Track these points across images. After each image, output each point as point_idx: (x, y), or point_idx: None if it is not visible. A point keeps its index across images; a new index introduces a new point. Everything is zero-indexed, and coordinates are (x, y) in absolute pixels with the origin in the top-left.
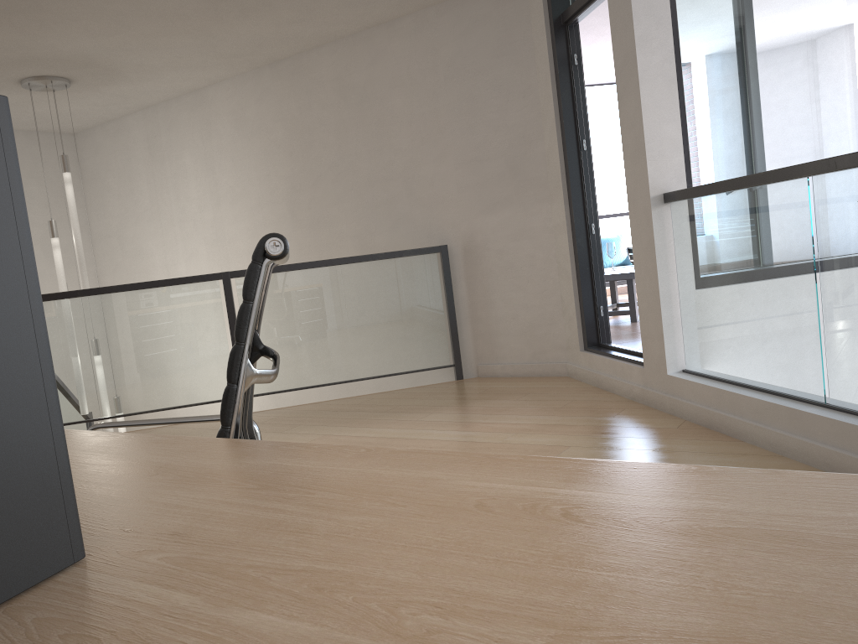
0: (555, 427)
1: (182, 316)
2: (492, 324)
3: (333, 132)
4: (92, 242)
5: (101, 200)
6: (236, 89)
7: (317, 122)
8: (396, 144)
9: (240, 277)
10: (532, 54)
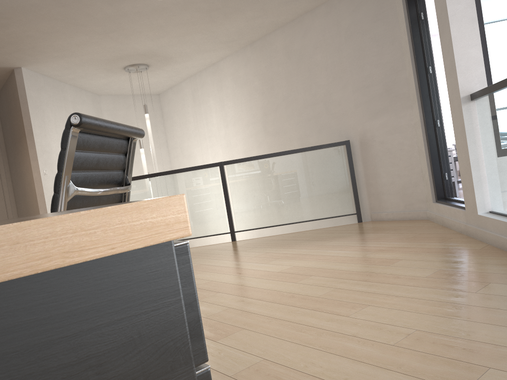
0: (400, 248)
1: (198, 187)
2: (379, 187)
3: (284, 79)
4: (168, 151)
5: (172, 128)
6: (233, 60)
7: (275, 74)
8: (319, 82)
9: (229, 164)
10: (396, 16)
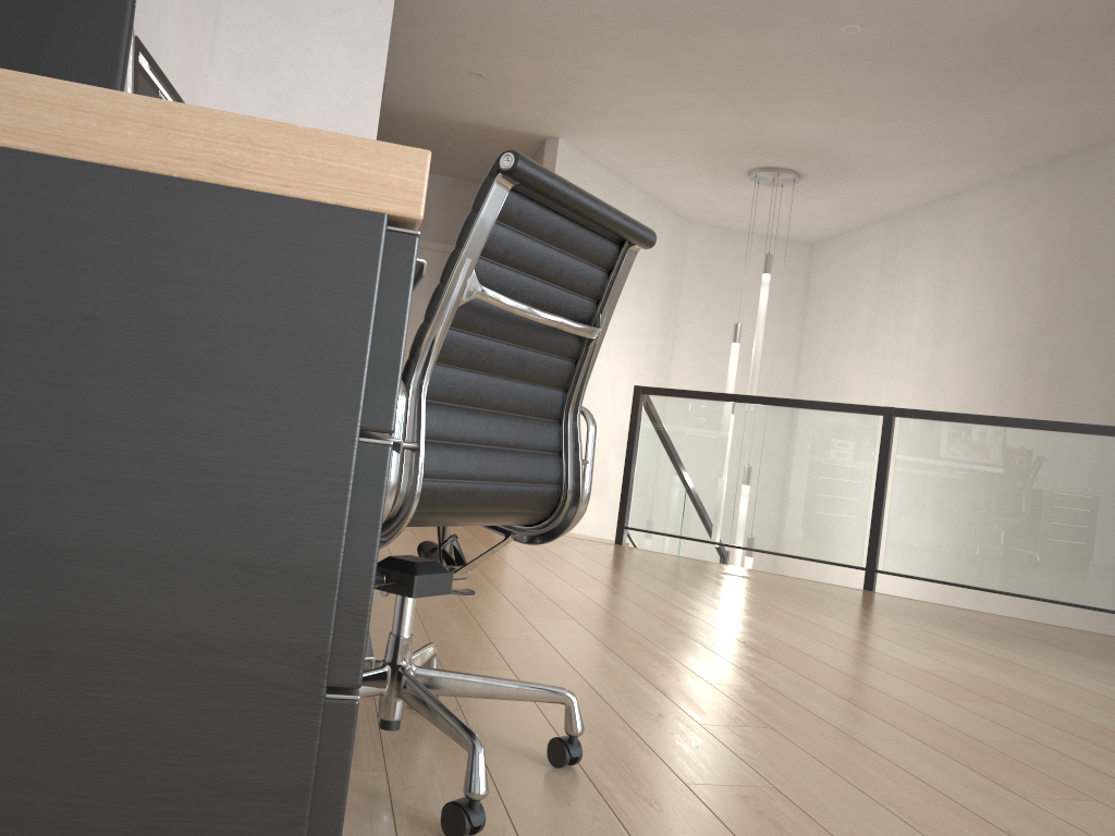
0: None
1: (823, 449)
2: None
3: (1111, 256)
4: (797, 369)
5: (818, 322)
6: (998, 195)
7: (1091, 241)
8: None
9: (906, 417)
10: None
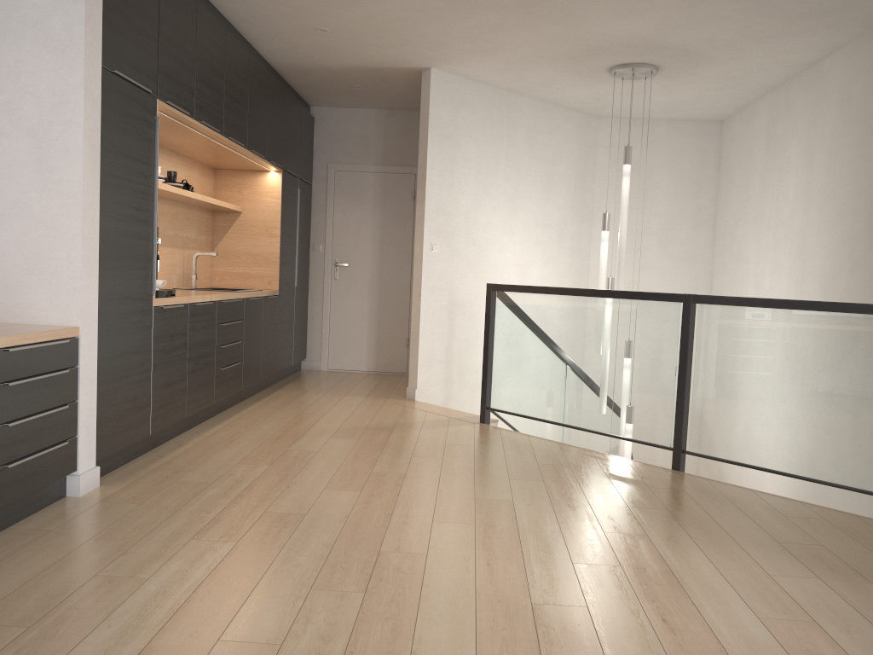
0: None
1: (635, 336)
2: None
3: None
4: (713, 239)
5: (726, 194)
6: (849, 58)
7: None
8: None
9: (703, 303)
10: None
